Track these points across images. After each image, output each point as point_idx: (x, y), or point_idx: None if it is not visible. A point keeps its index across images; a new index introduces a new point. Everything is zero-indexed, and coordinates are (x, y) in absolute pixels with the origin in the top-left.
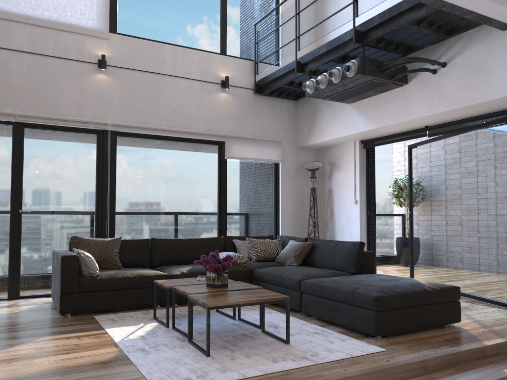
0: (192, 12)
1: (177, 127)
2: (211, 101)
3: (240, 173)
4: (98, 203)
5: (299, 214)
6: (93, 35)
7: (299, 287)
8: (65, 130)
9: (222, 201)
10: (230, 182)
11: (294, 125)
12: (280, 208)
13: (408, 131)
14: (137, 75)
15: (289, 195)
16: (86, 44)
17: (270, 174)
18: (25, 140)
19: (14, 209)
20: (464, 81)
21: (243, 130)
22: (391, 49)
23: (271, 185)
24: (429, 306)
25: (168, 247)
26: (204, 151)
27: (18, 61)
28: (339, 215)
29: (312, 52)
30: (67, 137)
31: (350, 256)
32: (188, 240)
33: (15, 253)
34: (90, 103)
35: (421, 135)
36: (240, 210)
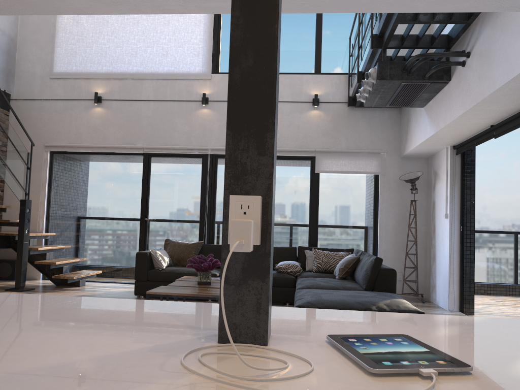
0: (287, 40)
1: None
2: (301, 120)
3: (334, 186)
4: (201, 213)
5: (403, 229)
6: (199, 79)
7: None
8: (178, 156)
9: (313, 213)
10: (323, 196)
11: (398, 134)
12: (378, 222)
13: (480, 132)
14: None
15: (389, 208)
16: (194, 86)
17: (369, 187)
18: (151, 166)
19: (142, 217)
20: (479, 72)
21: (336, 144)
22: (423, 45)
23: (369, 198)
24: None
25: None
26: (296, 167)
27: (146, 108)
28: (438, 231)
29: (365, 60)
30: (180, 162)
31: (367, 271)
32: None
33: (142, 250)
34: (195, 133)
35: (490, 137)
36: (333, 223)
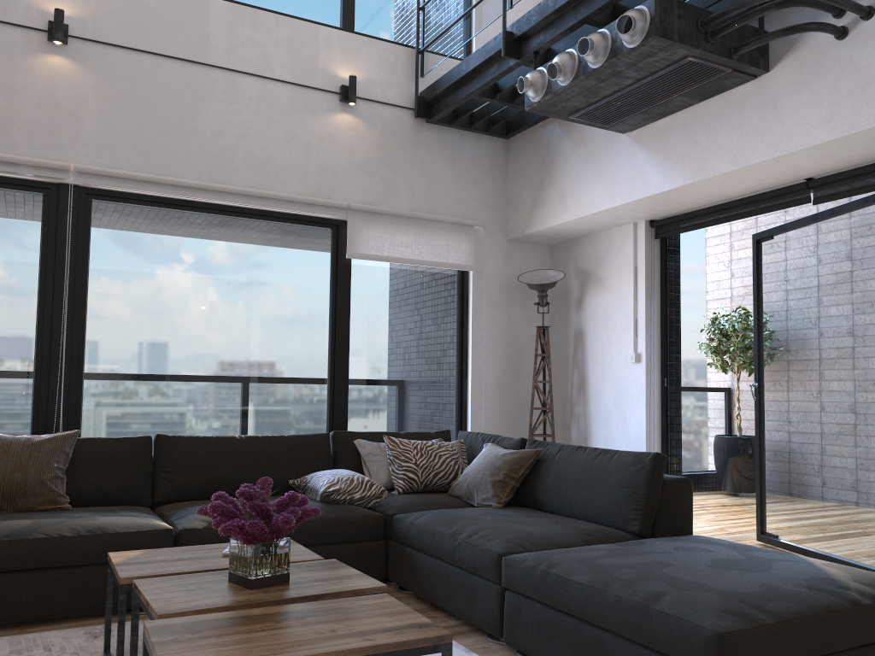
0: None
1: (235, 185)
2: (316, 131)
3: (382, 292)
4: (41, 351)
5: (512, 384)
6: None
7: (497, 574)
8: None
9: (339, 352)
10: (359, 312)
11: (503, 192)
12: (469, 371)
13: (764, 193)
14: (145, 63)
15: (490, 342)
16: None
17: (449, 297)
18: None
19: None
20: None
21: (390, 198)
22: None
23: (450, 319)
24: (864, 650)
25: (195, 457)
26: (299, 241)
27: None
28: (600, 388)
29: (540, 5)
30: None
31: (629, 488)
32: (249, 441)
33: None
34: (26, 121)
35: (794, 202)
36: (380, 374)
